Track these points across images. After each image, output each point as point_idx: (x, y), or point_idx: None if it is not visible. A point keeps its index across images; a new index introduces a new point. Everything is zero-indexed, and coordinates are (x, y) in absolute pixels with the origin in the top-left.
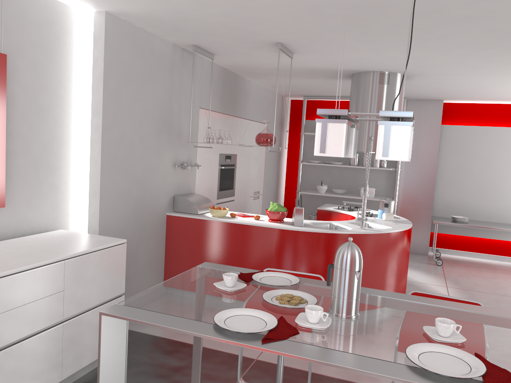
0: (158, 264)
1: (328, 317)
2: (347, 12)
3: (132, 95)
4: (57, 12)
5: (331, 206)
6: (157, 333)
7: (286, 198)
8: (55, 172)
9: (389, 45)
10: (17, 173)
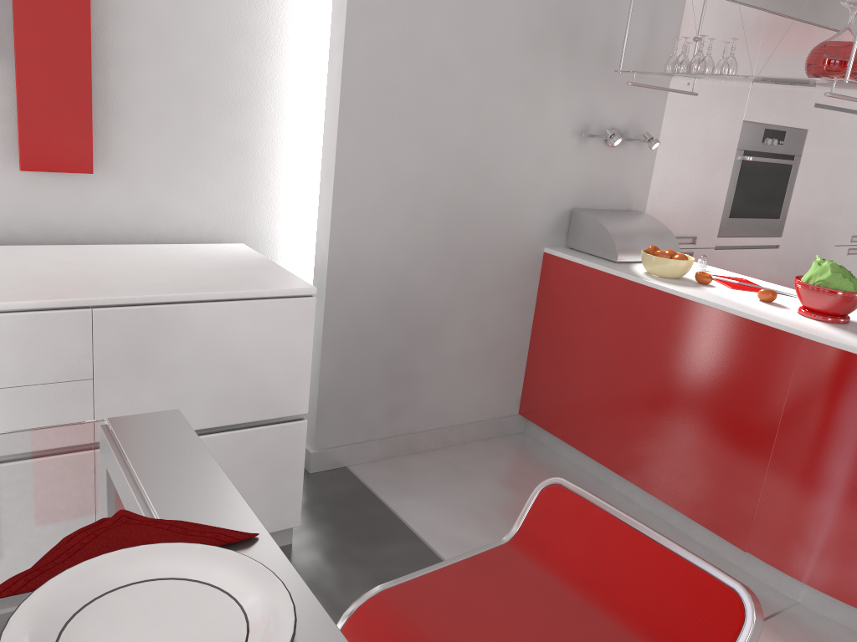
0: (507, 361)
1: None
2: None
3: None
4: None
5: None
6: (417, 523)
7: None
8: (241, 113)
9: None
10: (137, 105)
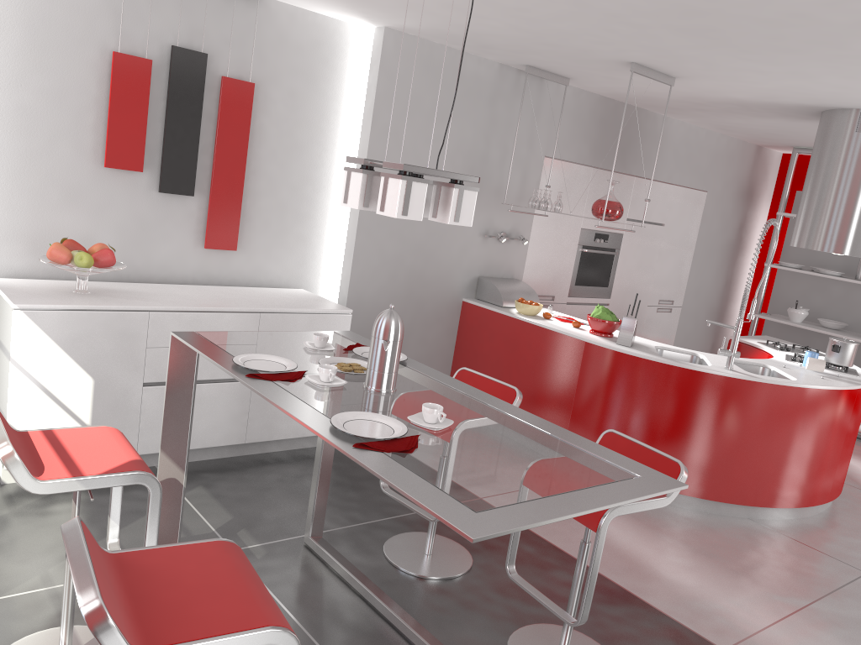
0: (440, 364)
1: (345, 381)
2: (666, 21)
3: (418, 135)
4: (327, 31)
5: (765, 339)
6: None
7: (745, 323)
8: (305, 221)
9: (807, 67)
10: (257, 216)
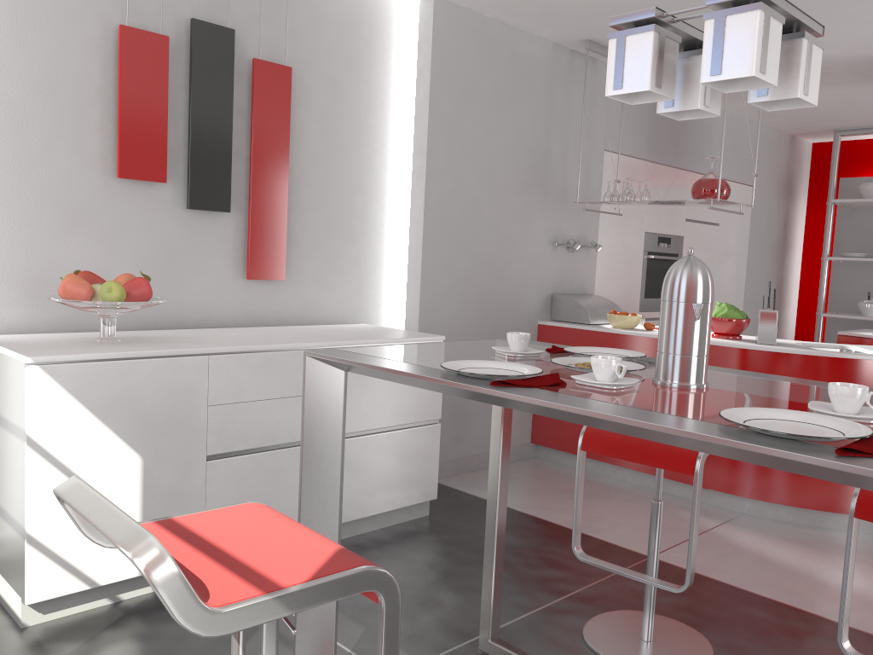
0: None
1: (635, 379)
2: None
3: (478, 126)
4: (366, 6)
5: (872, 331)
6: None
7: (798, 329)
8: (358, 239)
9: None
10: (304, 236)
